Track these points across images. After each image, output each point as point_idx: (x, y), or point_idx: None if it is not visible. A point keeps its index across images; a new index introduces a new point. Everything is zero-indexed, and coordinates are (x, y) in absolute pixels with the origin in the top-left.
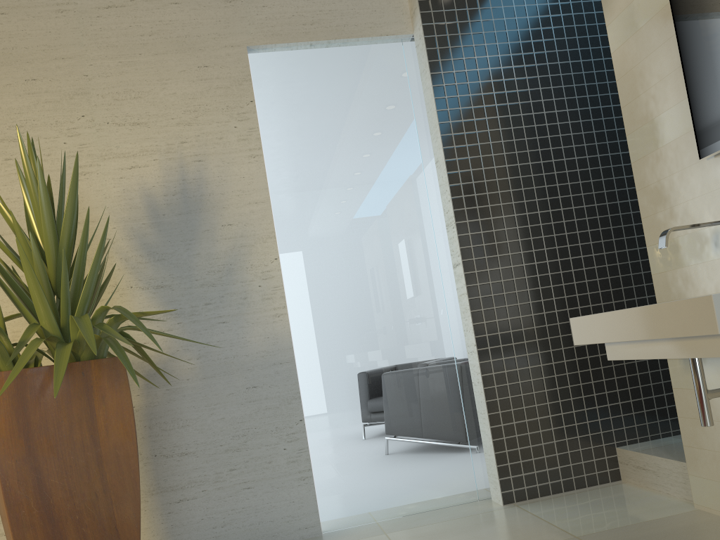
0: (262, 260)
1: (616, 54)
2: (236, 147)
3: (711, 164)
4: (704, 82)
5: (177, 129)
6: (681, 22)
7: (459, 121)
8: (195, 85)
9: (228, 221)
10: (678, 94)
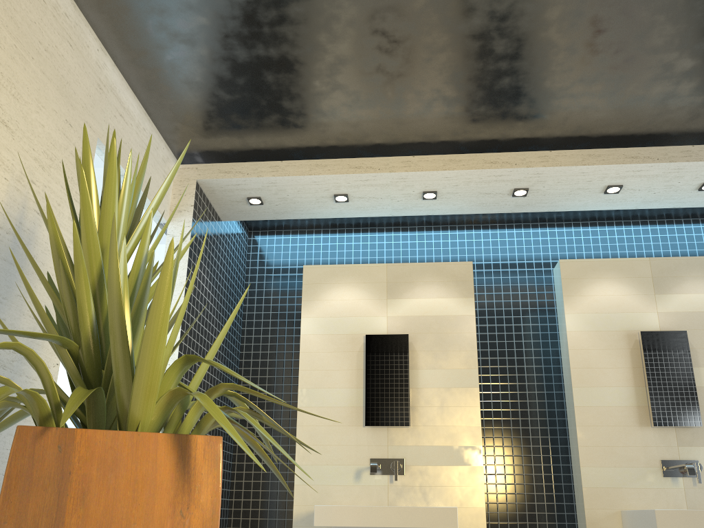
0: (48, 360)
1: (305, 337)
2: (66, 223)
3: (365, 430)
4: (379, 387)
5: (33, 163)
6: (371, 350)
7: (189, 314)
8: (59, 134)
9: (38, 297)
10: (351, 383)
